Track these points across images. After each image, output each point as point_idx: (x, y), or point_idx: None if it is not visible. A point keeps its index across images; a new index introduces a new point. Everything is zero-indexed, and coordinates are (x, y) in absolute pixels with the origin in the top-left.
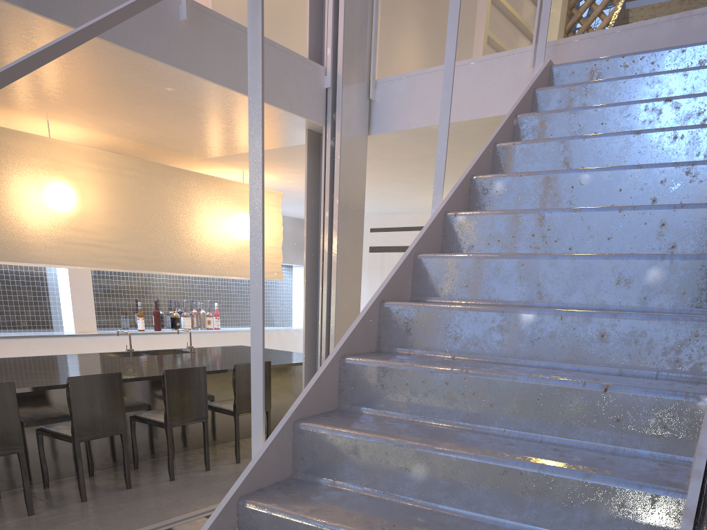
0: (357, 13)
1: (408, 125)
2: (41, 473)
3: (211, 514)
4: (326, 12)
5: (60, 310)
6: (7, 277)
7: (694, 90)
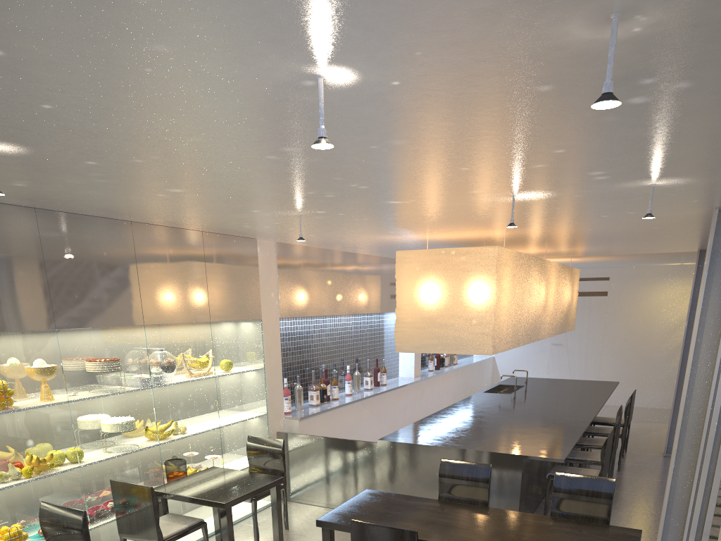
0: None
1: None
2: None
3: None
4: None
5: (398, 361)
6: (384, 340)
7: None
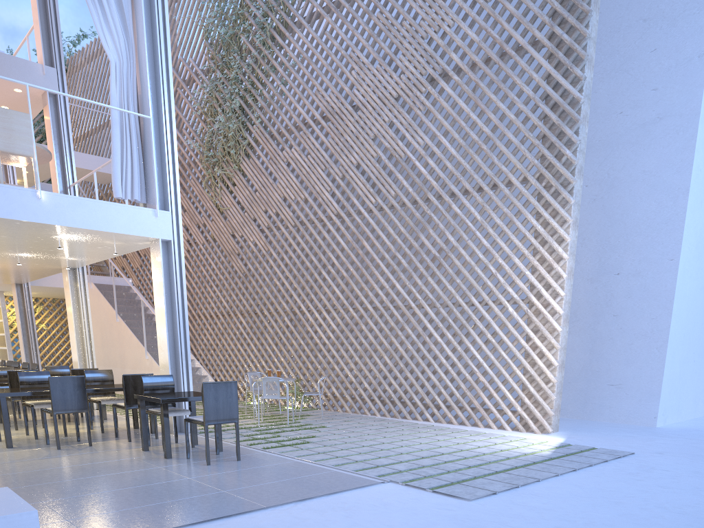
0: None
1: (41, 285)
2: None
3: None
4: None
5: None
6: None
7: (128, 296)
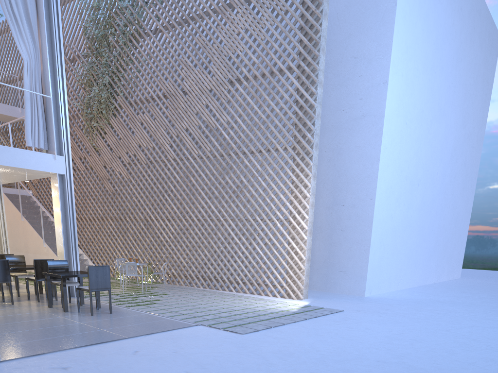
0: None
1: None
2: None
3: None
4: None
5: None
6: None
7: (29, 203)
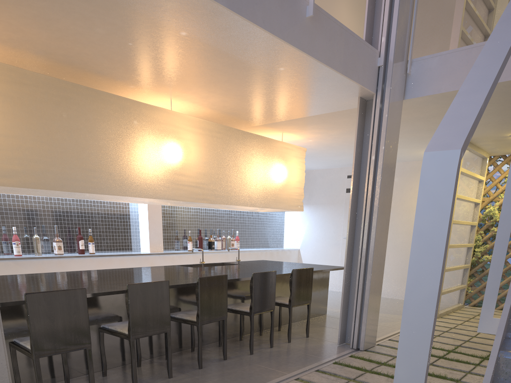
0: (405, 11)
1: (438, 90)
2: (165, 348)
3: (297, 378)
4: (382, 12)
5: (139, 237)
6: (108, 213)
7: None
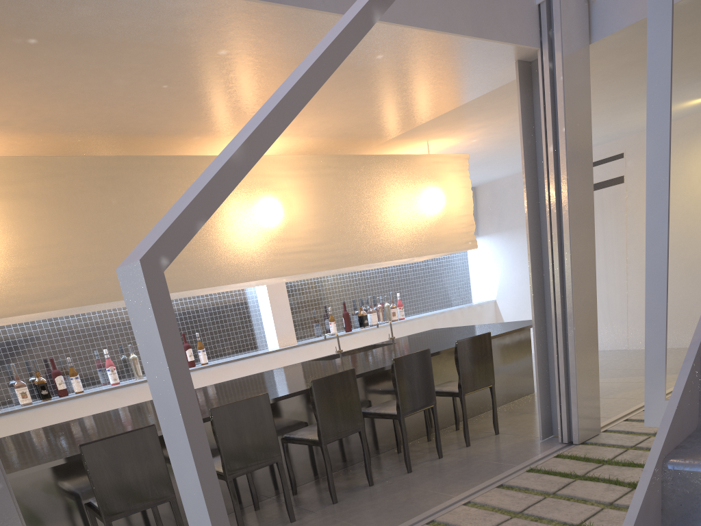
0: None
1: (644, 12)
2: (289, 480)
3: (468, 501)
4: None
5: (263, 330)
6: (218, 307)
7: None
